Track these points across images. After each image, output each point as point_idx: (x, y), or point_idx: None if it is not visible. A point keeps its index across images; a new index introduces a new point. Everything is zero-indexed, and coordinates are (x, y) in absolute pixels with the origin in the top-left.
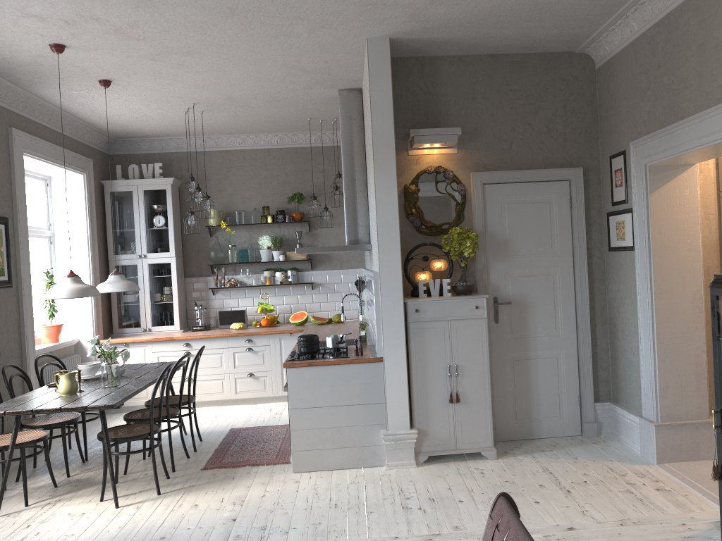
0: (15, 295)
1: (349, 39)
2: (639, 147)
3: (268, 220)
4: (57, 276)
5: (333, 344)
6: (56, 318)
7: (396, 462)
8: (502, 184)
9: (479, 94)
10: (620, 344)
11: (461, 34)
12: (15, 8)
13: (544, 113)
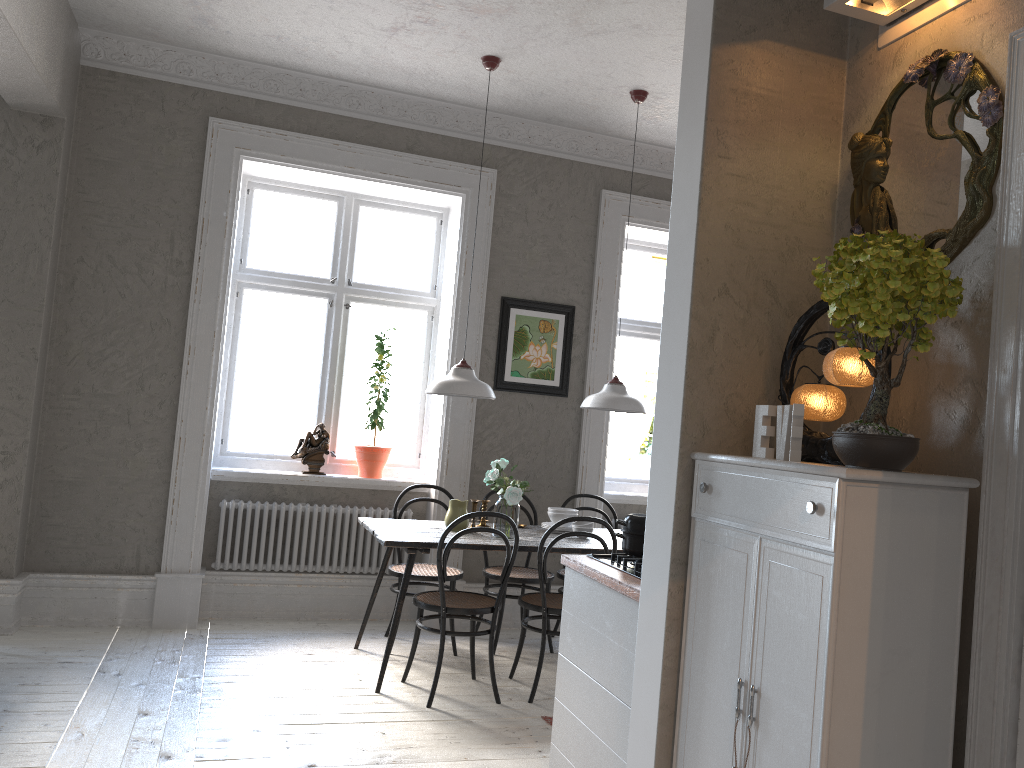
0: (573, 408)
1: None
2: None
3: None
4: None
5: None
6: None
7: None
8: None
9: None
10: None
11: None
12: (367, 27)
13: None
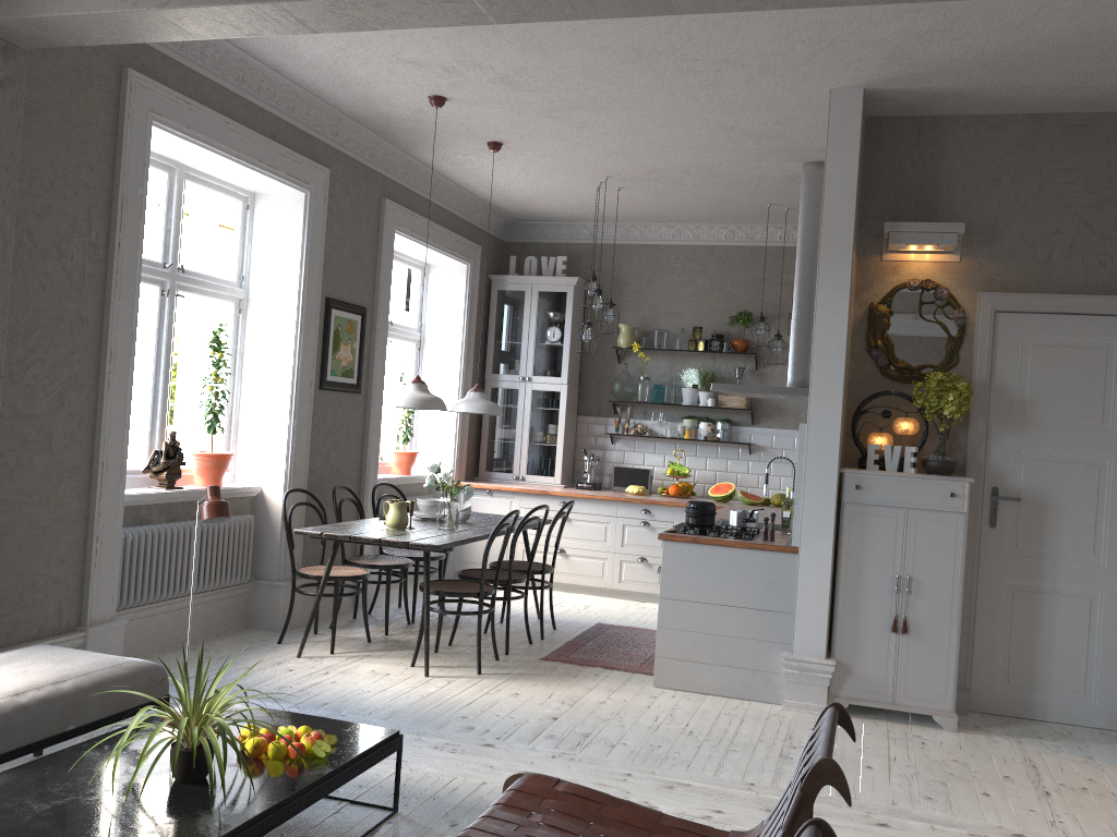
0: (362, 404)
1: (804, 90)
2: None
3: (699, 347)
4: None
5: (738, 522)
6: (412, 445)
7: (798, 702)
8: (1027, 315)
9: (1007, 174)
10: None
11: (975, 83)
12: (389, 53)
13: (1115, 207)
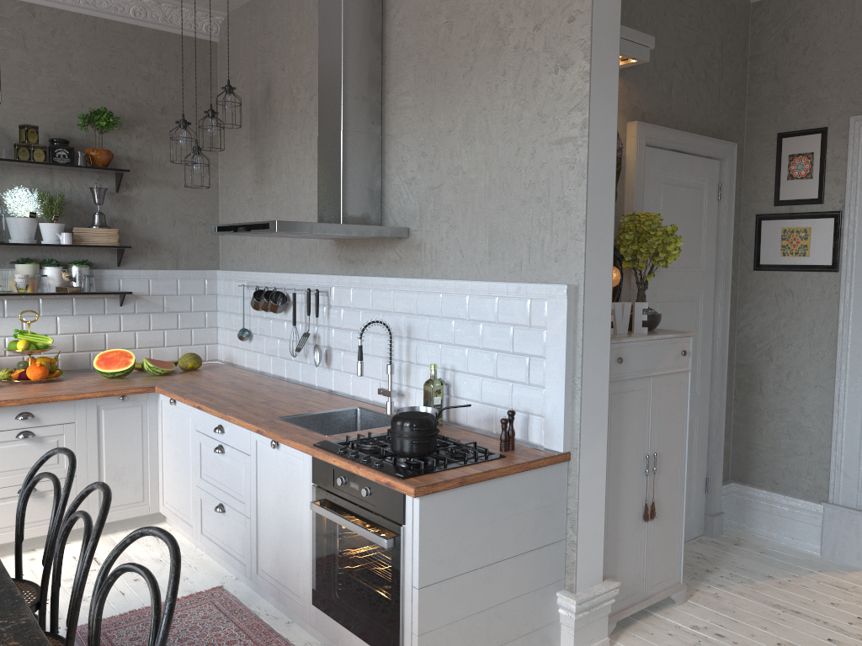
0: None
1: None
2: None
3: (36, 157)
4: None
5: None
6: None
7: None
8: (661, 150)
9: None
10: (768, 401)
11: None
12: None
13: (704, 49)
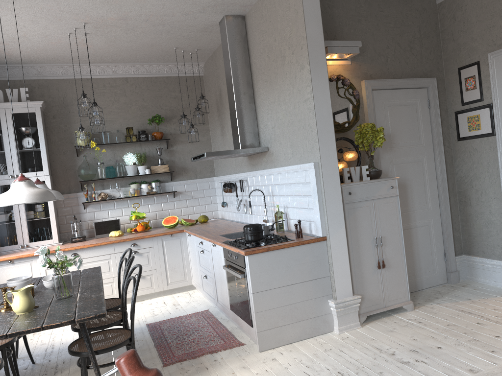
0: None
1: None
2: (500, 56)
3: (133, 139)
4: None
5: (266, 232)
6: None
7: (345, 326)
8: (384, 90)
9: (363, 17)
10: (474, 209)
11: None
12: None
13: (407, 35)
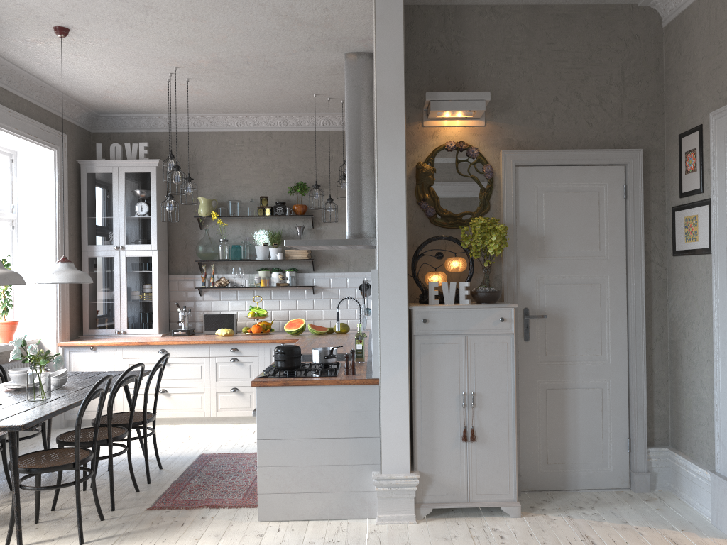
0: None
1: None
2: (723, 118)
3: (266, 213)
4: (19, 266)
5: (321, 359)
6: (14, 313)
7: (390, 515)
8: (539, 167)
9: (515, 54)
10: (685, 374)
11: None
12: None
13: (596, 79)
